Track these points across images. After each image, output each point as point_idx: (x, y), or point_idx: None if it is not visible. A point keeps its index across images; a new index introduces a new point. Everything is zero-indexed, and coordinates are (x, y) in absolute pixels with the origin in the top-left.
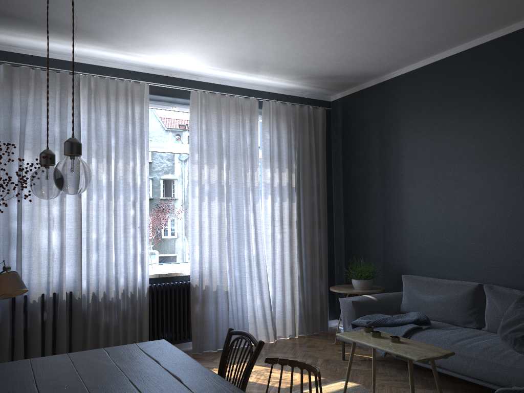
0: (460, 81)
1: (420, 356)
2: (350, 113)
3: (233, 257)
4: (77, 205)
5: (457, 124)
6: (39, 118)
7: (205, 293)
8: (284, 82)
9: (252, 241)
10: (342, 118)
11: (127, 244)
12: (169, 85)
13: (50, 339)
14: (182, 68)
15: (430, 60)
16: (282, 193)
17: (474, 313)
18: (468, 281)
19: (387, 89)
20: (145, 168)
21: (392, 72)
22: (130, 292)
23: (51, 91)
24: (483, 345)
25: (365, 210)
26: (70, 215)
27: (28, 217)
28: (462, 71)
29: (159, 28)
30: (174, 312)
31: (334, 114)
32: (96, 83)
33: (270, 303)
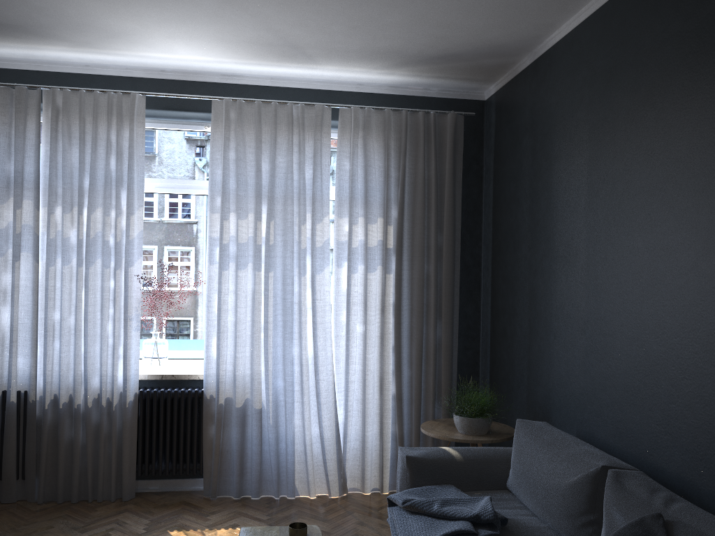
0: (632, 40)
1: None
2: (503, 119)
3: (272, 357)
4: (34, 272)
5: (624, 130)
6: None
7: (226, 409)
8: (377, 74)
9: (306, 334)
10: (495, 129)
11: (102, 330)
12: (176, 94)
13: None
14: (201, 66)
15: (594, 5)
16: (367, 258)
17: (591, 524)
18: (600, 455)
19: (542, 71)
20: (133, 219)
21: (548, 37)
22: (105, 399)
23: (3, 116)
24: None
25: (512, 290)
26: (28, 286)
27: None
28: (635, 20)
29: (89, 7)
30: (176, 433)
31: (488, 123)
32: (63, 99)
33: (339, 434)
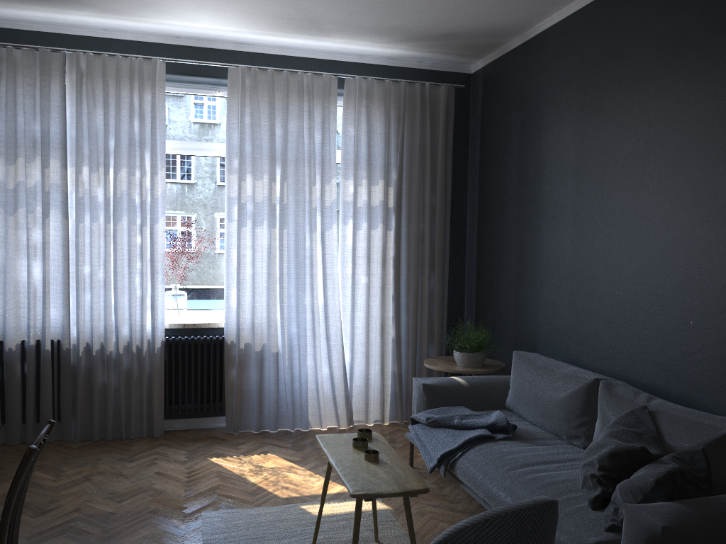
0: (619, 34)
1: (363, 489)
2: (491, 93)
3: (287, 306)
4: (63, 229)
5: (610, 110)
6: (12, 114)
7: (245, 353)
8: (380, 47)
9: (317, 285)
10: (482, 101)
11: (131, 283)
12: (194, 61)
13: (31, 396)
14: (217, 34)
15: (585, 0)
16: (370, 216)
17: (585, 424)
18: (589, 372)
19: (532, 52)
20: (157, 179)
21: (539, 23)
22: (135, 346)
23: (28, 77)
24: (549, 479)
25: (499, 245)
26: (57, 241)
27: (3, 243)
28: (622, 18)
29: None
30: (200, 376)
31: (474, 94)
32: (87, 62)
33: (346, 373)
